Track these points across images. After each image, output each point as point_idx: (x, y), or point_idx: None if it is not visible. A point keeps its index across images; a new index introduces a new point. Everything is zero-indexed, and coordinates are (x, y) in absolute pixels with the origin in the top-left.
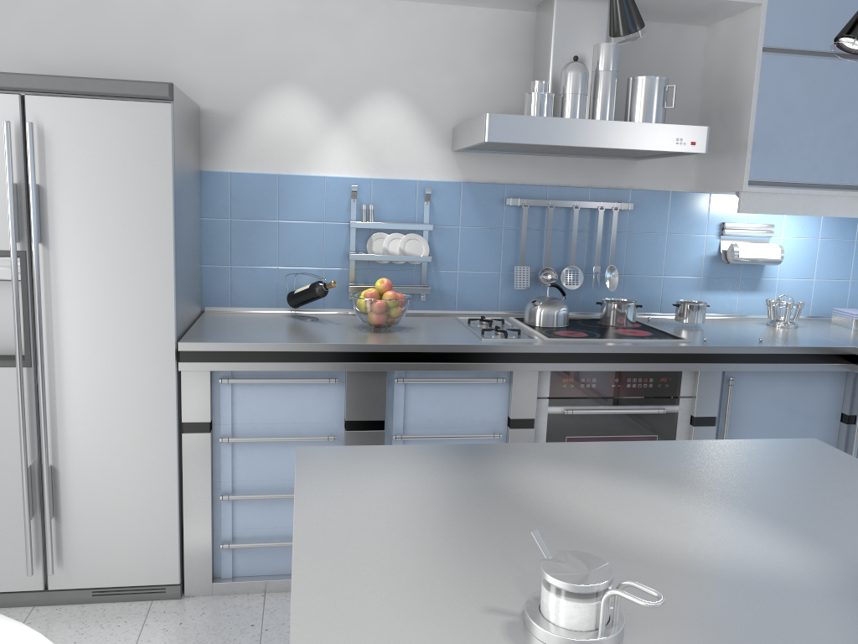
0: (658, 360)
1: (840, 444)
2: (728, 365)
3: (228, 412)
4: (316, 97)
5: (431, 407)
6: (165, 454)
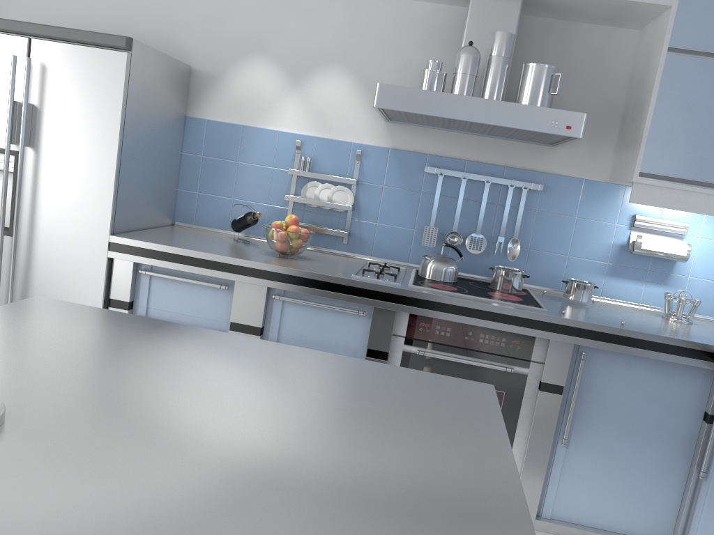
0: (506, 321)
1: (699, 442)
2: (577, 338)
3: (145, 297)
4: (279, 67)
5: (303, 325)
6: None
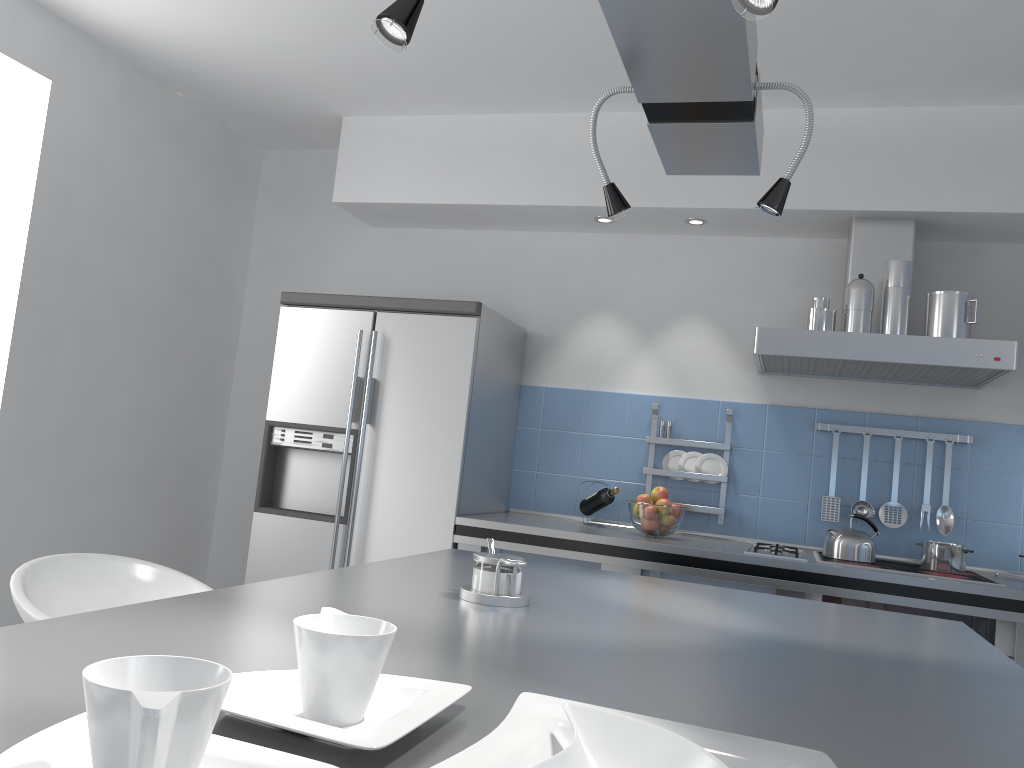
0: (952, 600)
1: None
2: None
3: None
4: (627, 322)
5: None
6: None
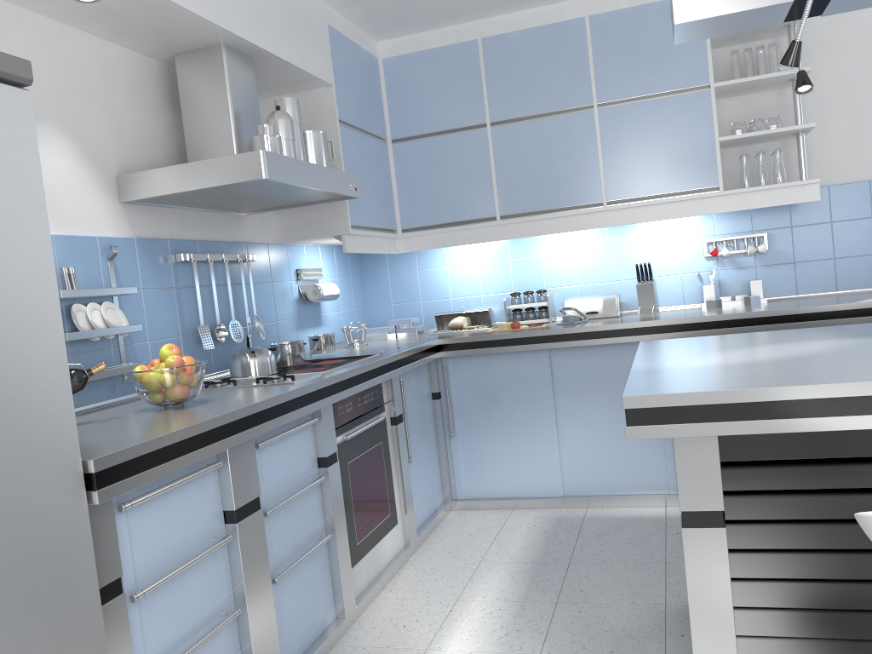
0: (384, 372)
1: (437, 416)
2: (407, 366)
3: (128, 554)
4: None
5: (276, 469)
6: (93, 651)
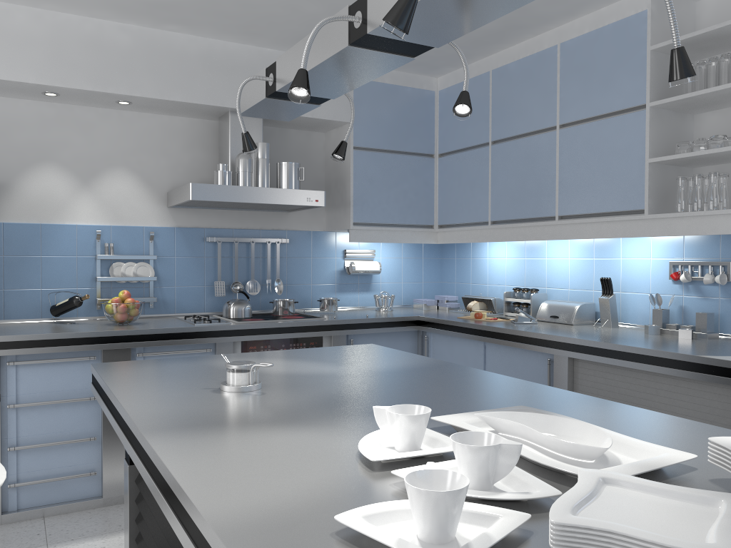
0: (307, 330)
1: None
2: (348, 330)
3: (13, 386)
4: (68, 171)
5: None
6: None
